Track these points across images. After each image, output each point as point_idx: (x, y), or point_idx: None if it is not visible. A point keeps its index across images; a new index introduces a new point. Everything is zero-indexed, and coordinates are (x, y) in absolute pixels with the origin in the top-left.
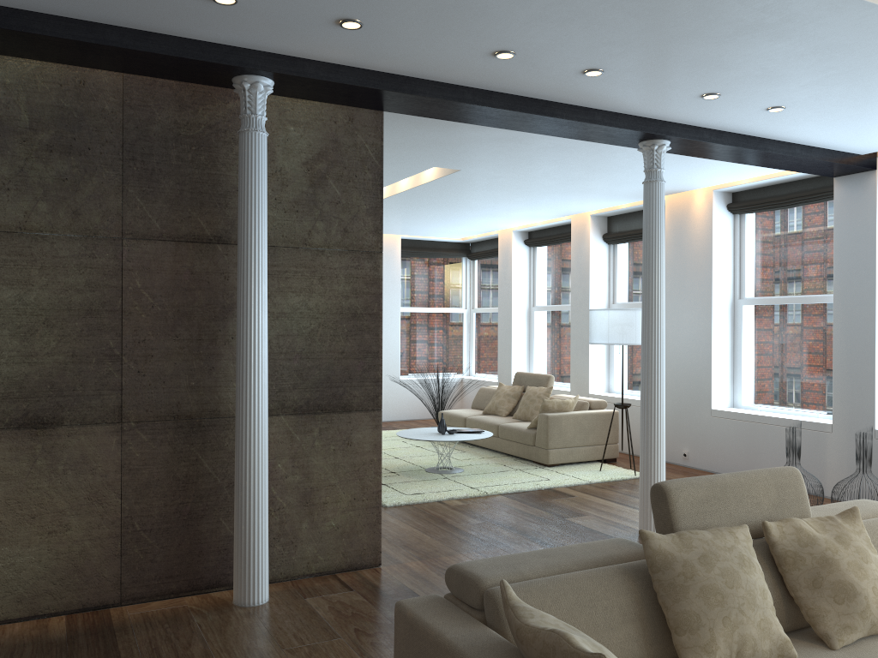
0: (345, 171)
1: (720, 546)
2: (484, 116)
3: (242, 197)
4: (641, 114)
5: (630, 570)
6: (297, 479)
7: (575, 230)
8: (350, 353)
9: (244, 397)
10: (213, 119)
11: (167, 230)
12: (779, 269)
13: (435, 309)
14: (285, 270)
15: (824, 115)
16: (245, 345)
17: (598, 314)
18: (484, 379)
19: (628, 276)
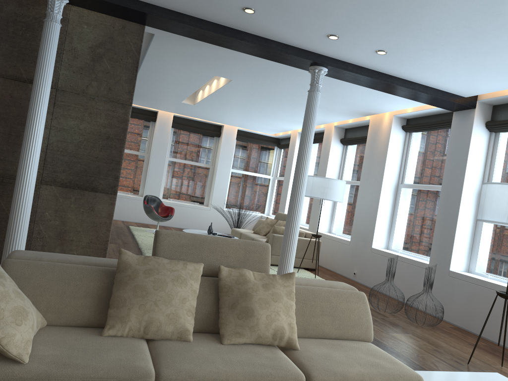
0: (115, 56)
1: (167, 267)
2: (202, 36)
3: (38, 57)
4: (303, 47)
5: (110, 271)
6: (57, 223)
7: (326, 134)
8: (101, 159)
9: (20, 167)
10: (38, 14)
11: (0, 71)
12: (424, 168)
13: (253, 174)
14: (69, 105)
15: (416, 60)
16: (26, 139)
17: (308, 178)
18: (271, 218)
19: (350, 165)
